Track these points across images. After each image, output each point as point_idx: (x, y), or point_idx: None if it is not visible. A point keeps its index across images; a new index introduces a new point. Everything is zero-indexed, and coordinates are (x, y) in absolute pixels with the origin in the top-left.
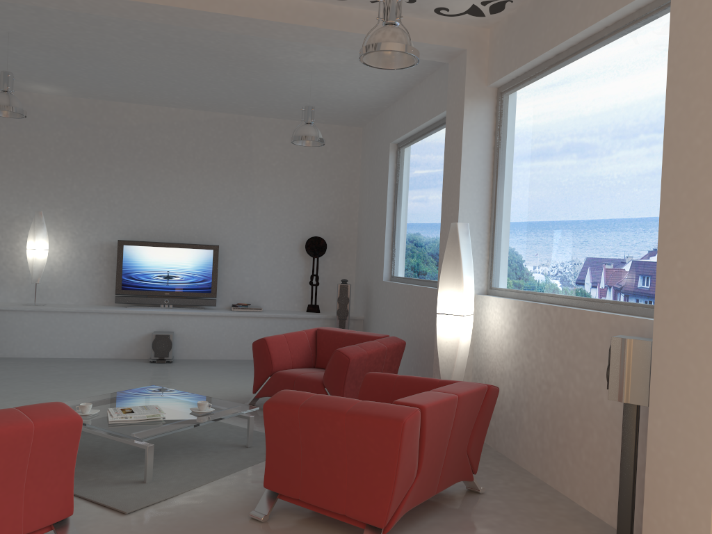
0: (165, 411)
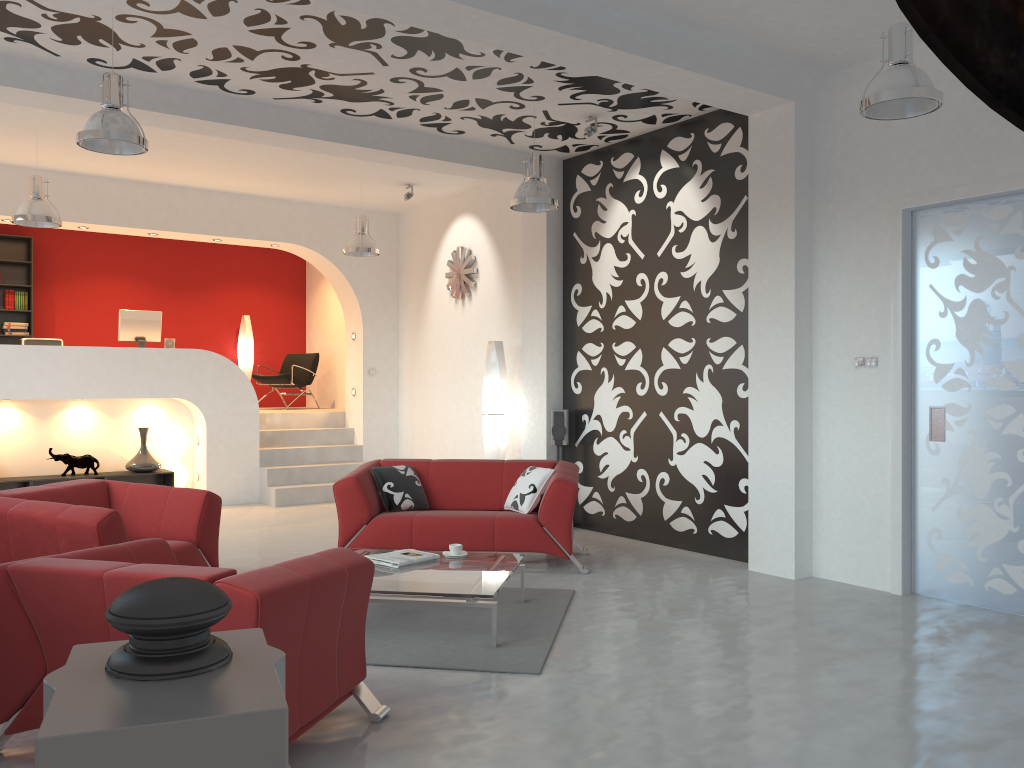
0: (383, 567)
